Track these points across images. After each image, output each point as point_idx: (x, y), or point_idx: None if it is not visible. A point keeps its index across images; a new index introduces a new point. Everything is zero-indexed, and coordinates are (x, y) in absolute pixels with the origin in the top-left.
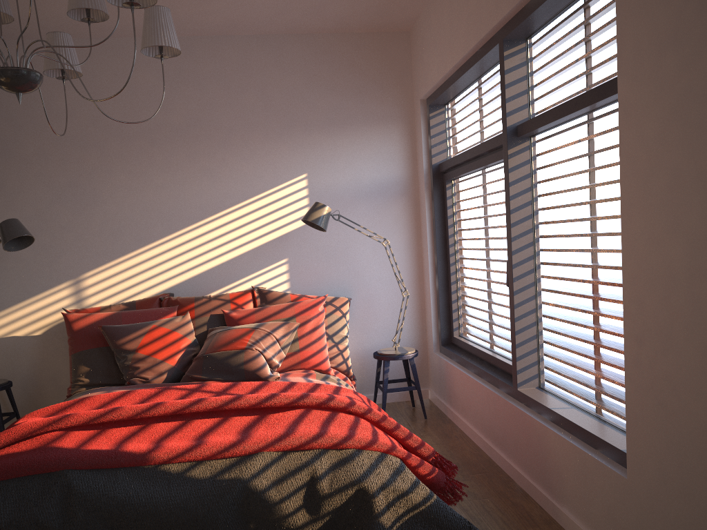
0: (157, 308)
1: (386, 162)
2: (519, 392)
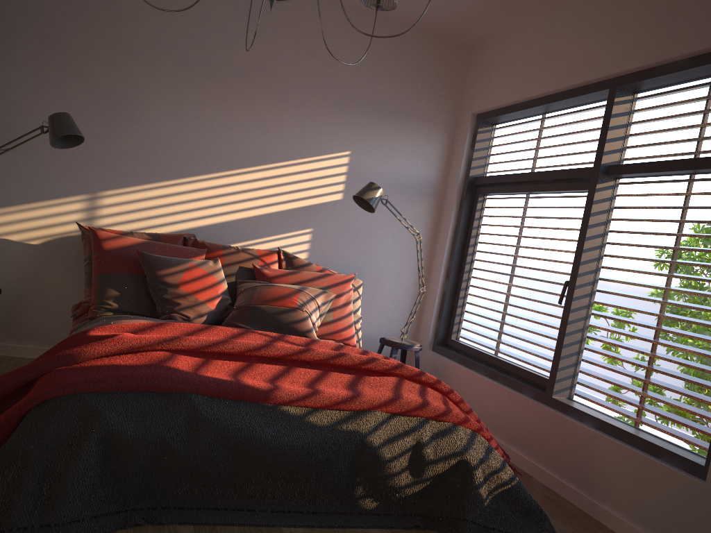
0: (187, 247)
1: (423, 161)
2: (554, 399)
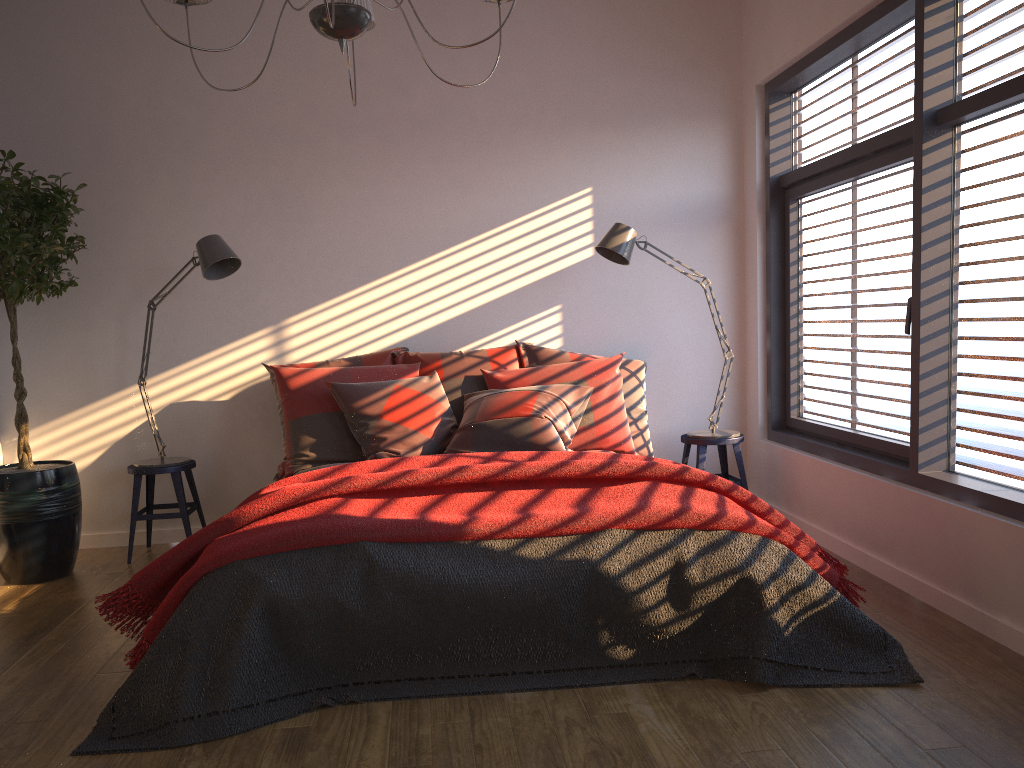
0: (394, 365)
1: (701, 174)
2: (921, 475)
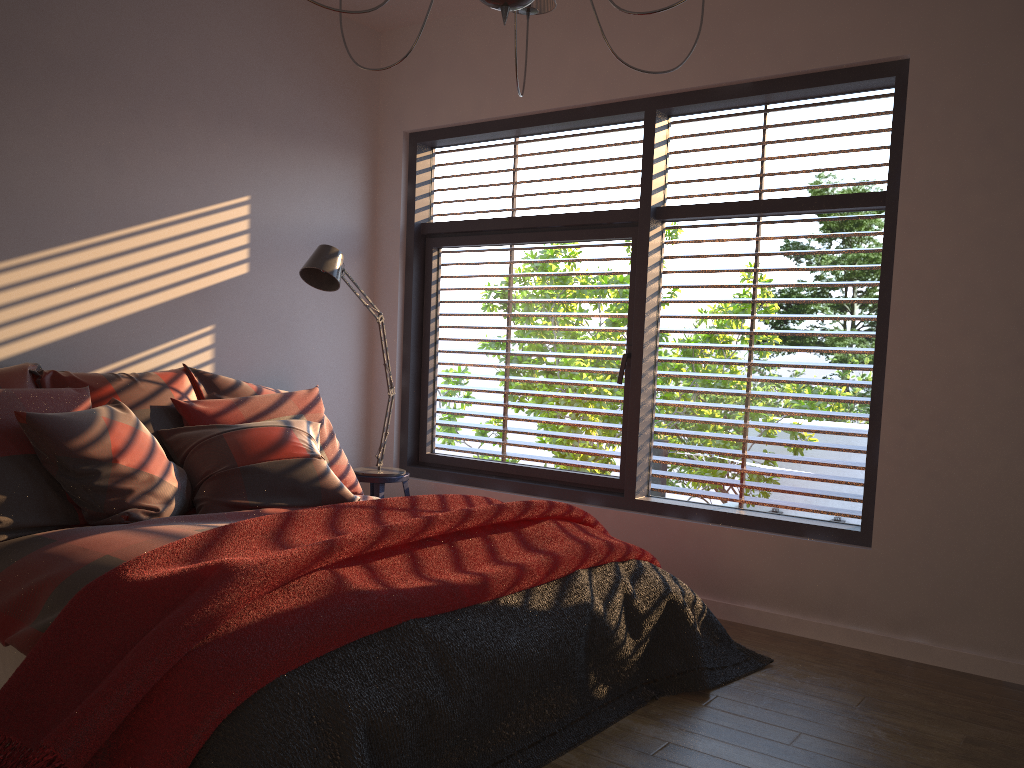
0: (62, 389)
1: (344, 205)
2: (640, 501)
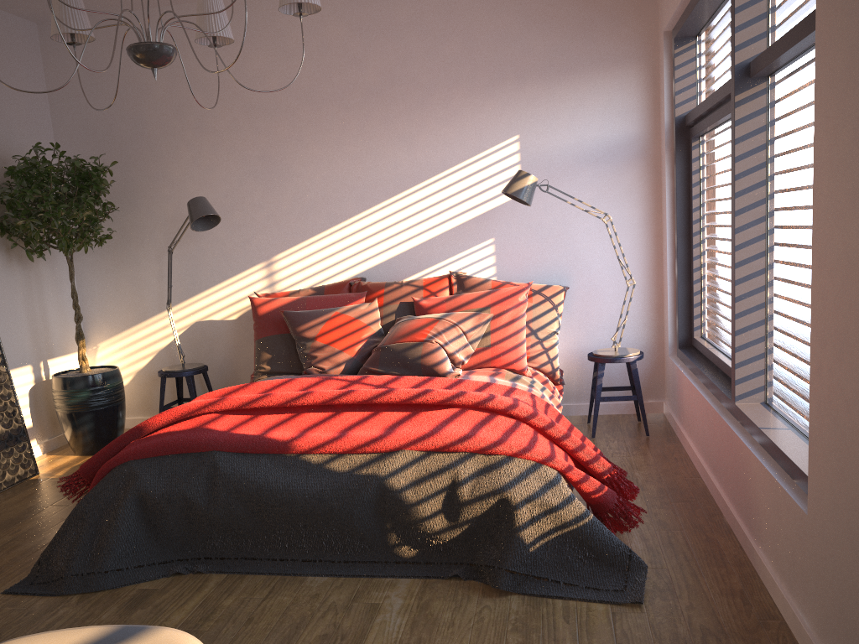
0: (343, 294)
1: (618, 116)
2: (736, 407)
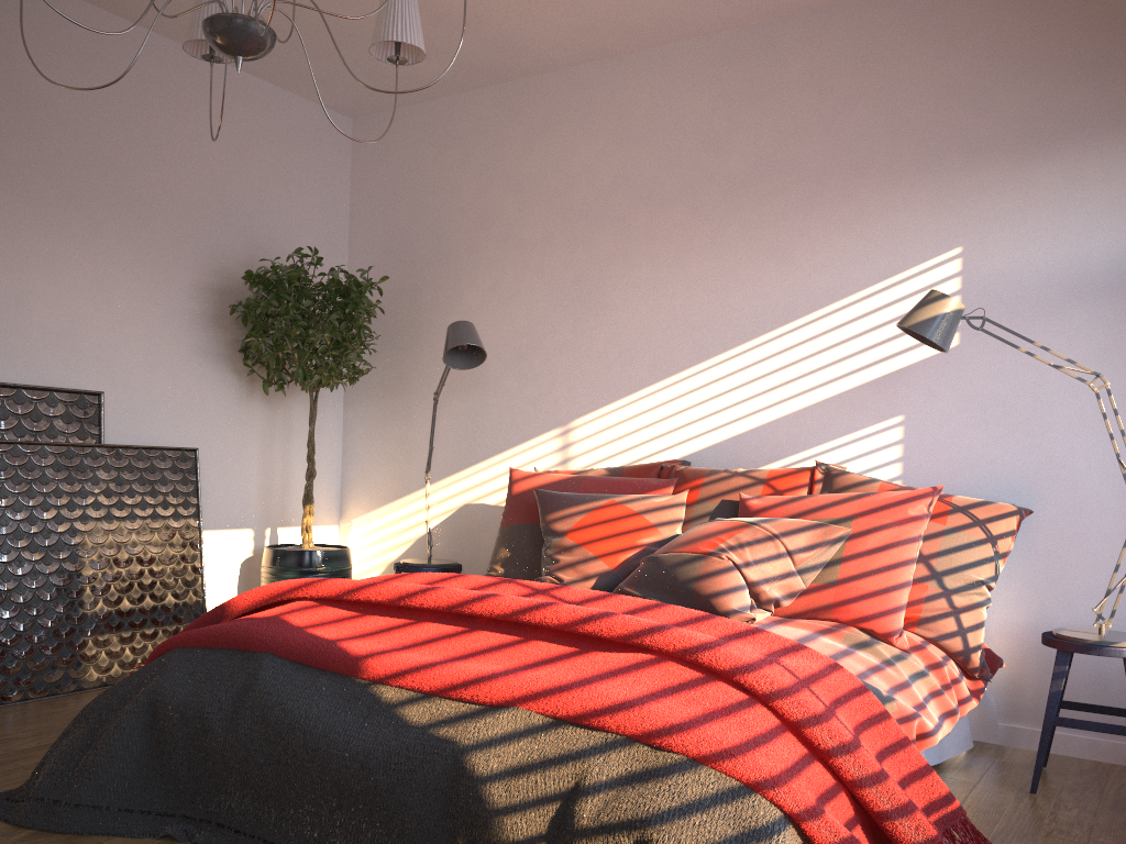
0: (640, 478)
1: None
2: None
